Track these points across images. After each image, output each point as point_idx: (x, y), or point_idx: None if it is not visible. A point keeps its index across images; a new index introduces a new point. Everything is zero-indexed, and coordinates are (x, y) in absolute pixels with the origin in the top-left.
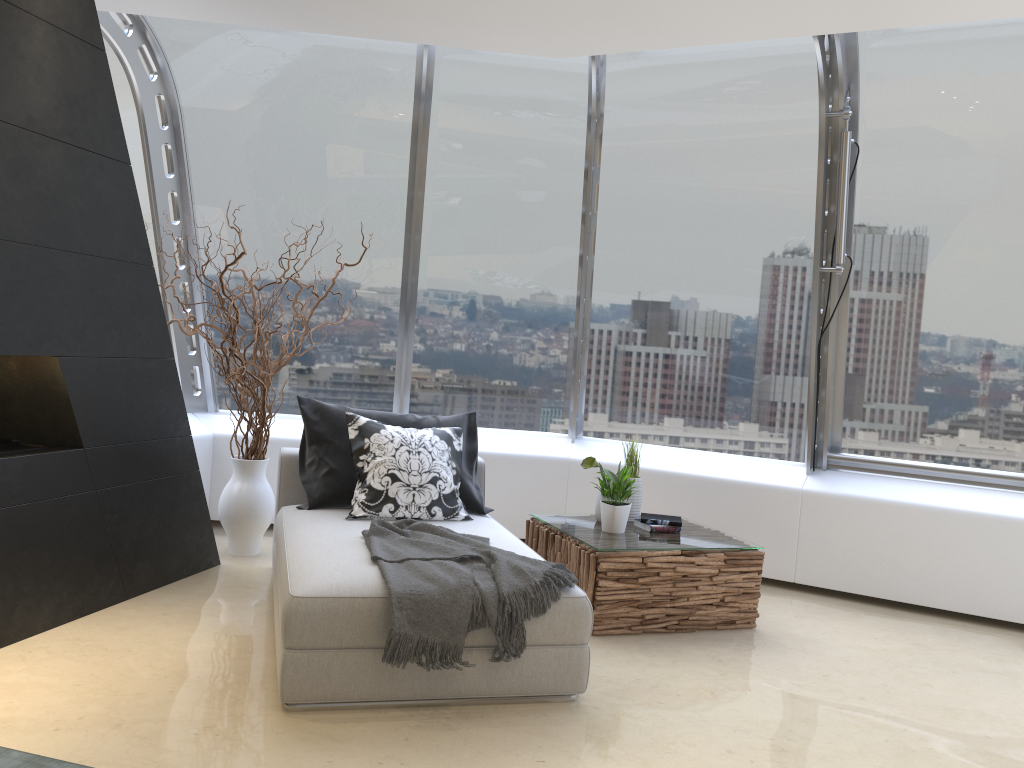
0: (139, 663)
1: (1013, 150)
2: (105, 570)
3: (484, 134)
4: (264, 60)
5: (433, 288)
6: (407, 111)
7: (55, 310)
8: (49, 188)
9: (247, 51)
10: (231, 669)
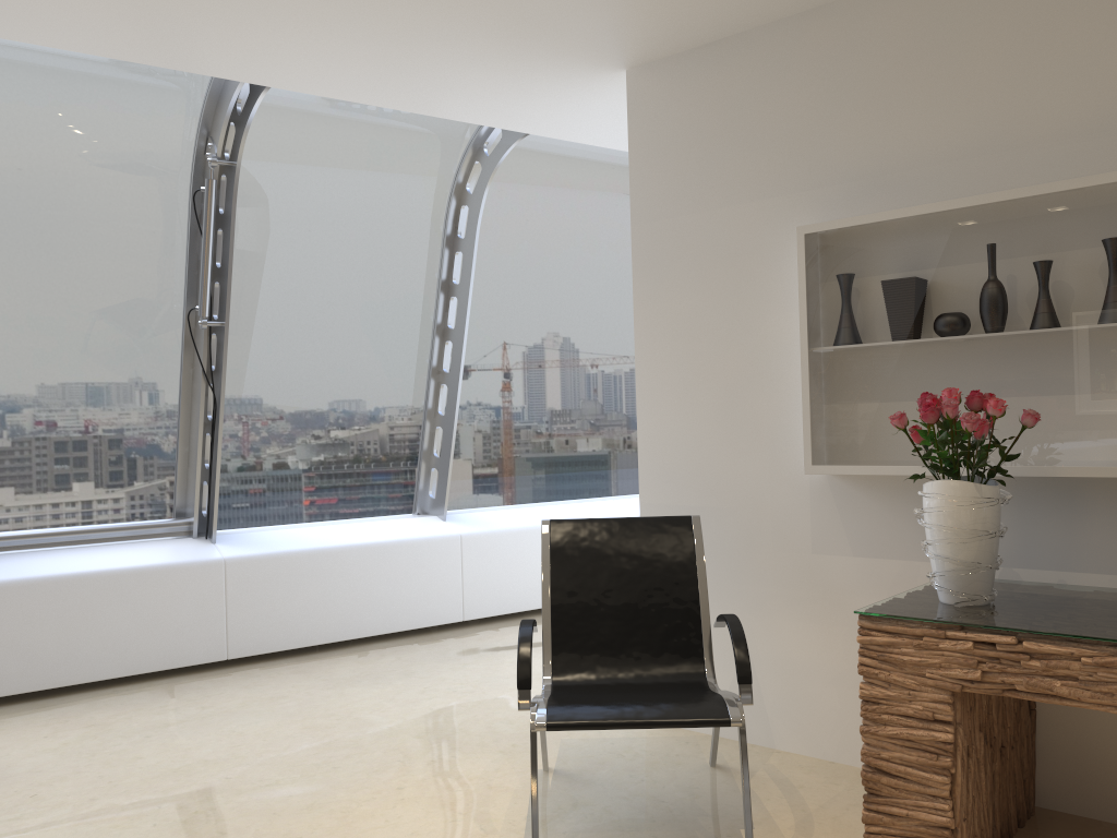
0: None
1: (104, 192)
2: None
3: None
4: None
5: None
6: None
7: None
8: None
9: None
10: None
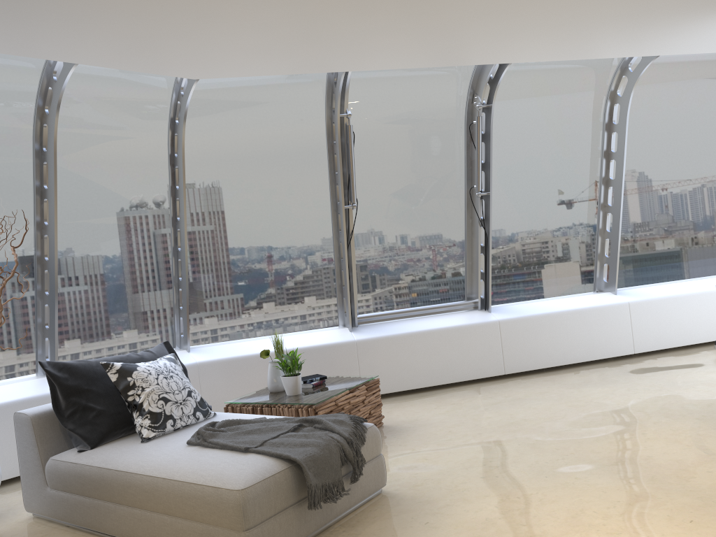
0: None
1: (424, 133)
2: None
3: (94, 133)
4: None
5: (63, 257)
6: (30, 117)
7: None
8: None
9: None
10: None
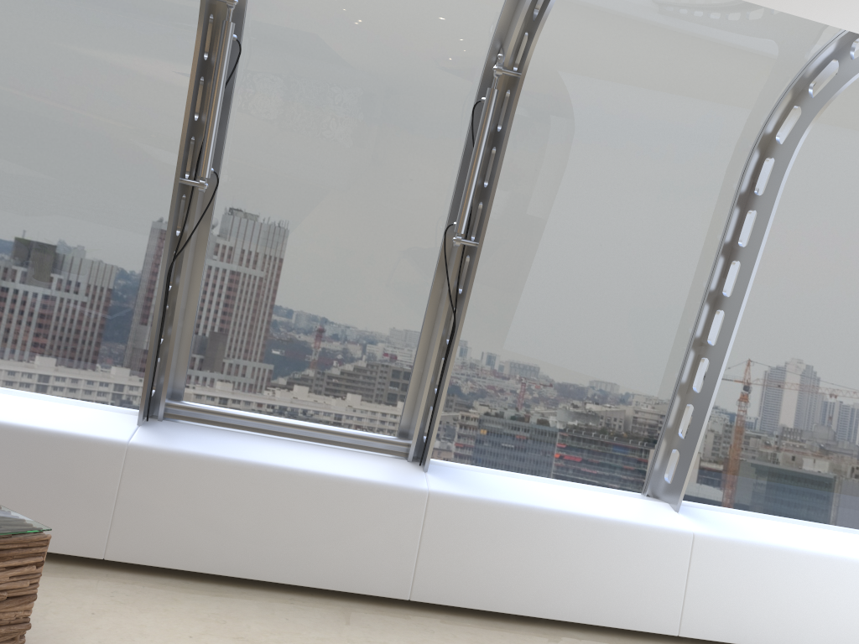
0: None
1: (391, 98)
2: None
3: None
4: None
5: None
6: None
7: None
8: None
9: None
10: None
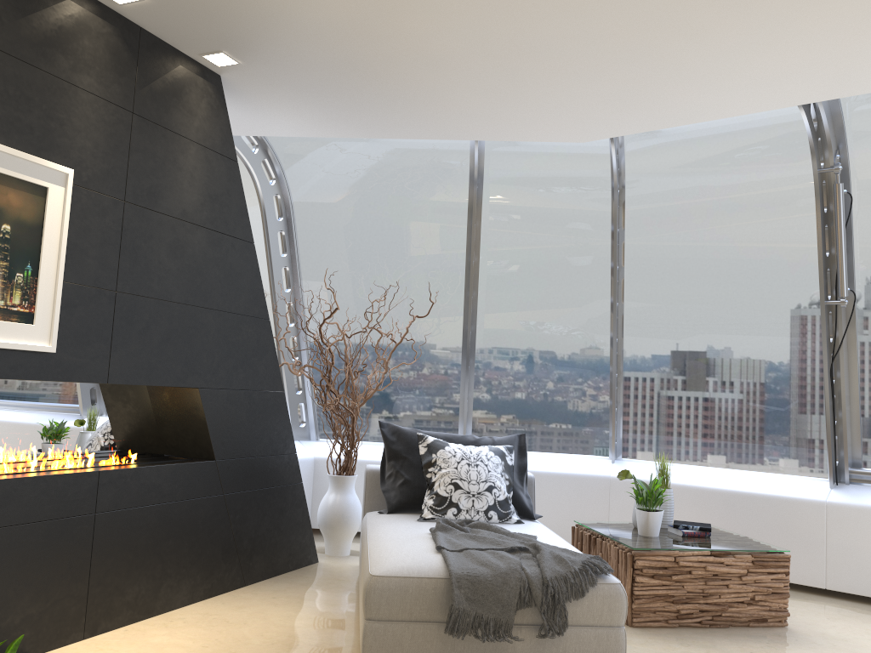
0: (252, 633)
1: None
2: (229, 560)
3: (526, 208)
4: (353, 163)
5: (489, 334)
6: (464, 194)
7: (197, 352)
8: (196, 262)
9: (341, 158)
10: (324, 640)
